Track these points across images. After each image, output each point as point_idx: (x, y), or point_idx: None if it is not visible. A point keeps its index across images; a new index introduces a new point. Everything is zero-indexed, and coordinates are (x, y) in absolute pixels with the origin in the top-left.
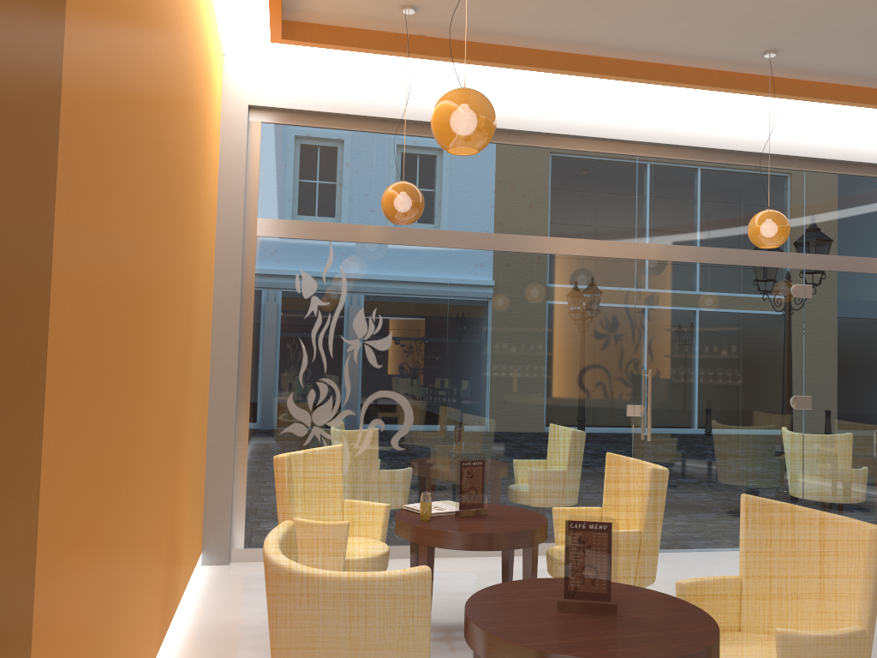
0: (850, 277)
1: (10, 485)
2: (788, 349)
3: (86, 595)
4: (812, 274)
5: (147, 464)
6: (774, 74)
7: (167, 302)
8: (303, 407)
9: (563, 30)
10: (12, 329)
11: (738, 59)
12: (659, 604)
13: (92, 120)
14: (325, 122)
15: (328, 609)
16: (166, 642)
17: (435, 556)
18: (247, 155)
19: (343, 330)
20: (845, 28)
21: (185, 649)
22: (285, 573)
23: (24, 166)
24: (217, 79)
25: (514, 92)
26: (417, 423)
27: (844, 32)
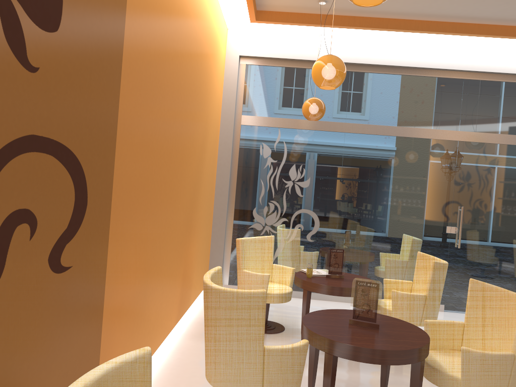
0: None
1: (94, 237)
2: None
3: (132, 289)
4: None
5: (169, 237)
6: None
7: (183, 161)
8: (261, 215)
9: (413, 8)
10: (96, 177)
11: None
12: (405, 328)
13: (138, 85)
14: (279, 63)
15: (222, 303)
16: (182, 322)
17: (327, 300)
18: (238, 82)
19: (284, 175)
20: None
21: (189, 326)
22: (207, 287)
23: (102, 113)
24: (222, 43)
25: (387, 43)
26: (321, 228)
27: None
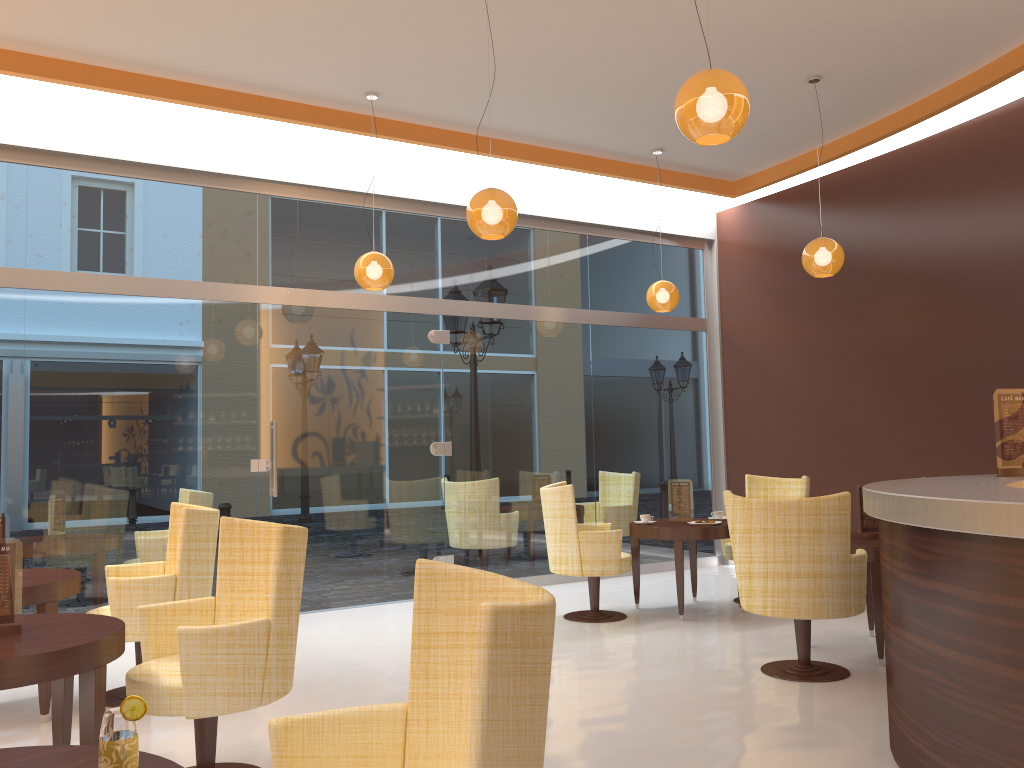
0: (487, 322)
1: None
2: (427, 396)
3: None
4: (449, 320)
5: None
6: (390, 117)
7: None
8: None
9: (137, 51)
10: None
11: (345, 99)
12: (84, 623)
13: None
14: None
15: None
16: None
17: None
18: None
19: None
20: (430, 76)
21: None
22: None
23: None
24: None
25: (104, 116)
26: None
27: (431, 81)
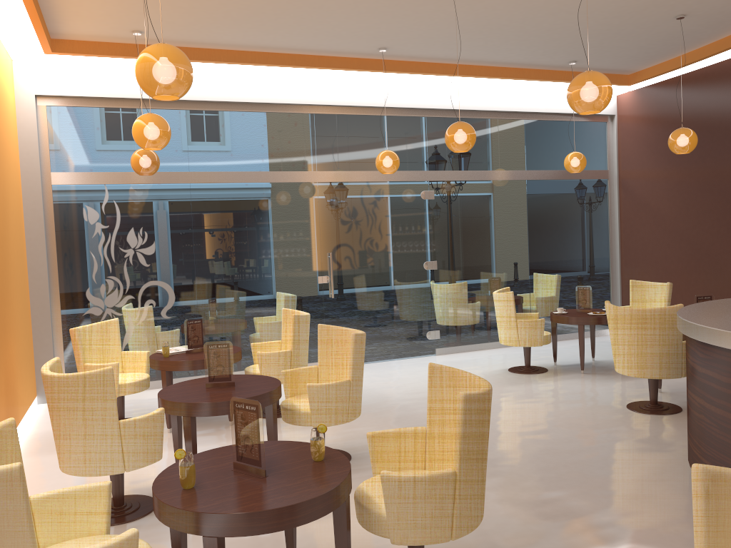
0: (458, 184)
1: None
2: (420, 233)
3: None
4: (434, 184)
5: None
6: (393, 59)
7: None
8: (98, 296)
9: (245, 40)
10: None
11: (365, 52)
12: (260, 380)
13: None
14: (93, 103)
15: (68, 389)
16: None
17: None
18: (39, 129)
19: (121, 243)
20: (419, 37)
21: (24, 445)
22: (49, 377)
23: None
24: (8, 82)
25: (225, 76)
26: (178, 300)
27: (420, 39)
